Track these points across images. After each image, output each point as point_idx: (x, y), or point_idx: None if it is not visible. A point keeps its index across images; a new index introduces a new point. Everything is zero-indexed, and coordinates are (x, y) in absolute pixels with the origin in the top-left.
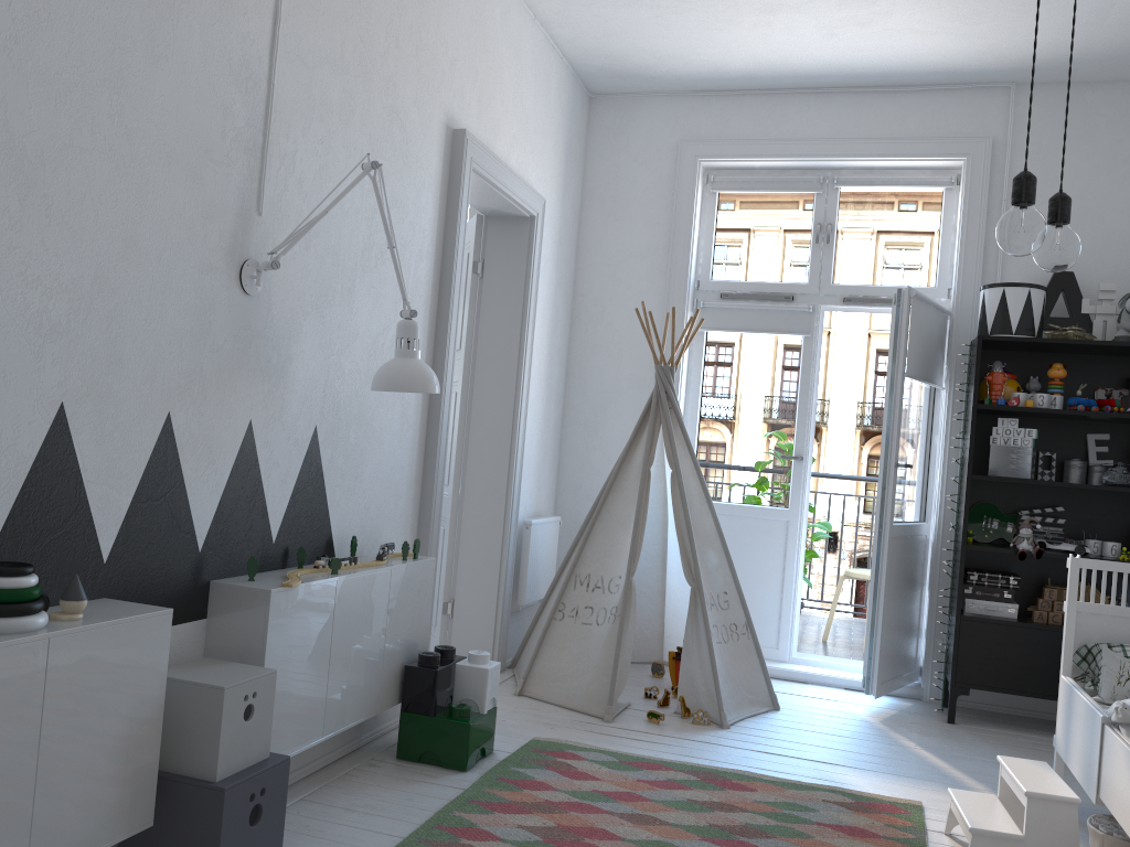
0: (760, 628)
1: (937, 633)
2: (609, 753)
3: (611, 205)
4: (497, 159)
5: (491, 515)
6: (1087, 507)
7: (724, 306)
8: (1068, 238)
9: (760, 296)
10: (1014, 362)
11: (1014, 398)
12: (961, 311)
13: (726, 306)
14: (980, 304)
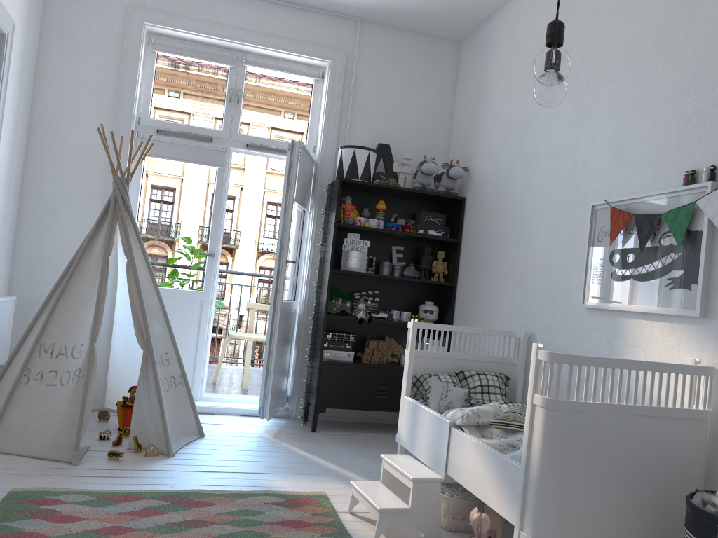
0: None
1: (301, 373)
2: (87, 493)
3: (68, 45)
4: None
5: None
6: (390, 291)
7: (160, 139)
8: (564, 82)
9: (188, 135)
10: (354, 198)
11: (359, 220)
12: (324, 162)
13: (161, 139)
14: (339, 158)
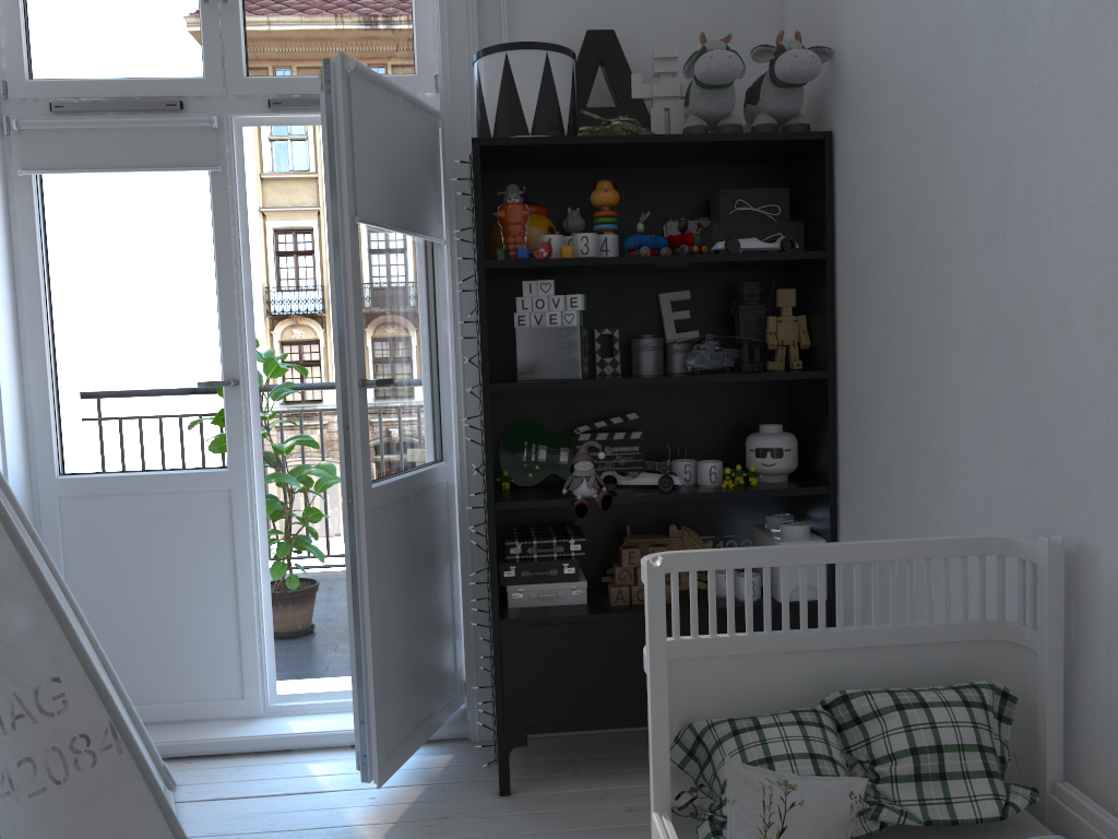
0: (211, 670)
1: (479, 635)
2: None
3: None
4: None
5: None
6: (670, 407)
7: (58, 125)
8: None
9: (124, 104)
10: (544, 188)
11: (543, 245)
12: (455, 109)
13: (63, 125)
14: (476, 89)
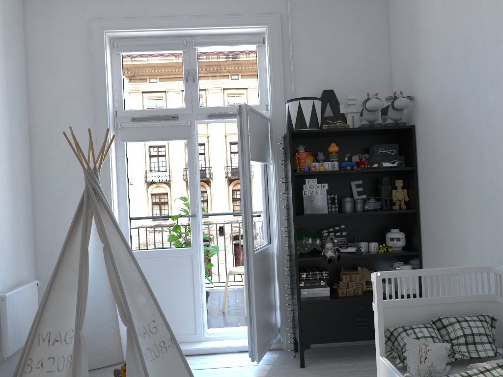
0: (184, 323)
1: (286, 308)
2: None
3: (48, 64)
4: None
5: None
6: (355, 223)
7: (135, 125)
8: None
9: (157, 117)
10: (308, 144)
11: (313, 166)
12: (276, 117)
13: (136, 125)
14: (287, 112)
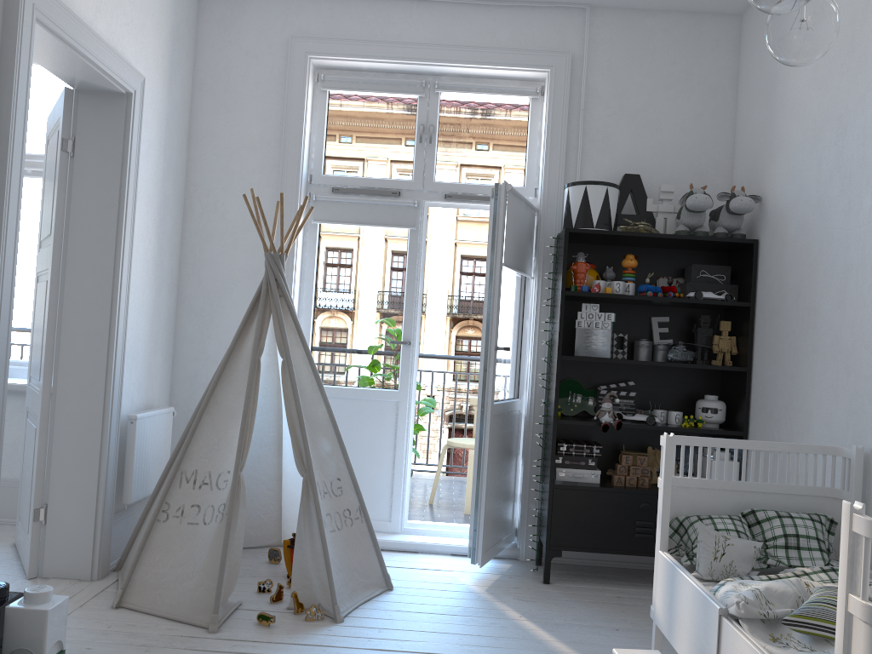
0: (374, 503)
1: (531, 498)
2: None
3: (223, 97)
4: (74, 16)
5: (88, 412)
6: (652, 381)
7: (336, 199)
8: (829, 5)
9: (370, 191)
10: (592, 254)
11: (596, 285)
12: (548, 208)
13: (338, 199)
14: (565, 201)
